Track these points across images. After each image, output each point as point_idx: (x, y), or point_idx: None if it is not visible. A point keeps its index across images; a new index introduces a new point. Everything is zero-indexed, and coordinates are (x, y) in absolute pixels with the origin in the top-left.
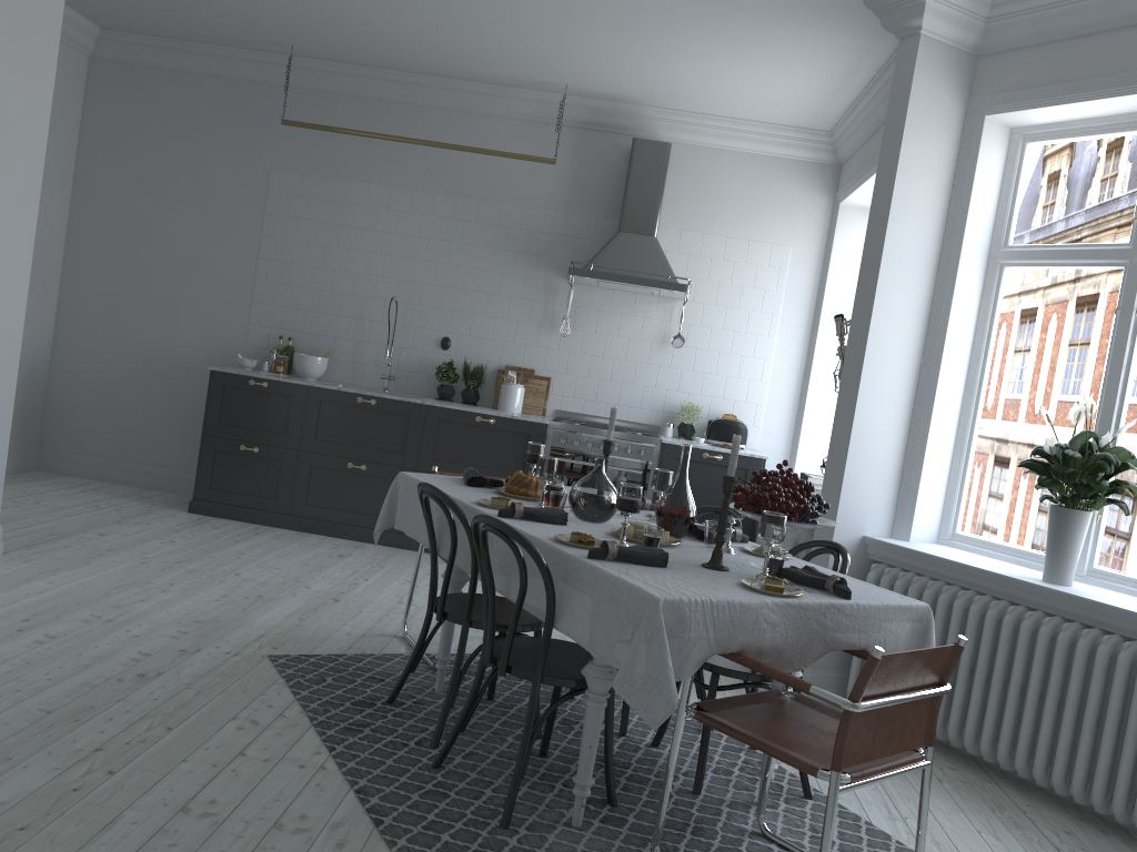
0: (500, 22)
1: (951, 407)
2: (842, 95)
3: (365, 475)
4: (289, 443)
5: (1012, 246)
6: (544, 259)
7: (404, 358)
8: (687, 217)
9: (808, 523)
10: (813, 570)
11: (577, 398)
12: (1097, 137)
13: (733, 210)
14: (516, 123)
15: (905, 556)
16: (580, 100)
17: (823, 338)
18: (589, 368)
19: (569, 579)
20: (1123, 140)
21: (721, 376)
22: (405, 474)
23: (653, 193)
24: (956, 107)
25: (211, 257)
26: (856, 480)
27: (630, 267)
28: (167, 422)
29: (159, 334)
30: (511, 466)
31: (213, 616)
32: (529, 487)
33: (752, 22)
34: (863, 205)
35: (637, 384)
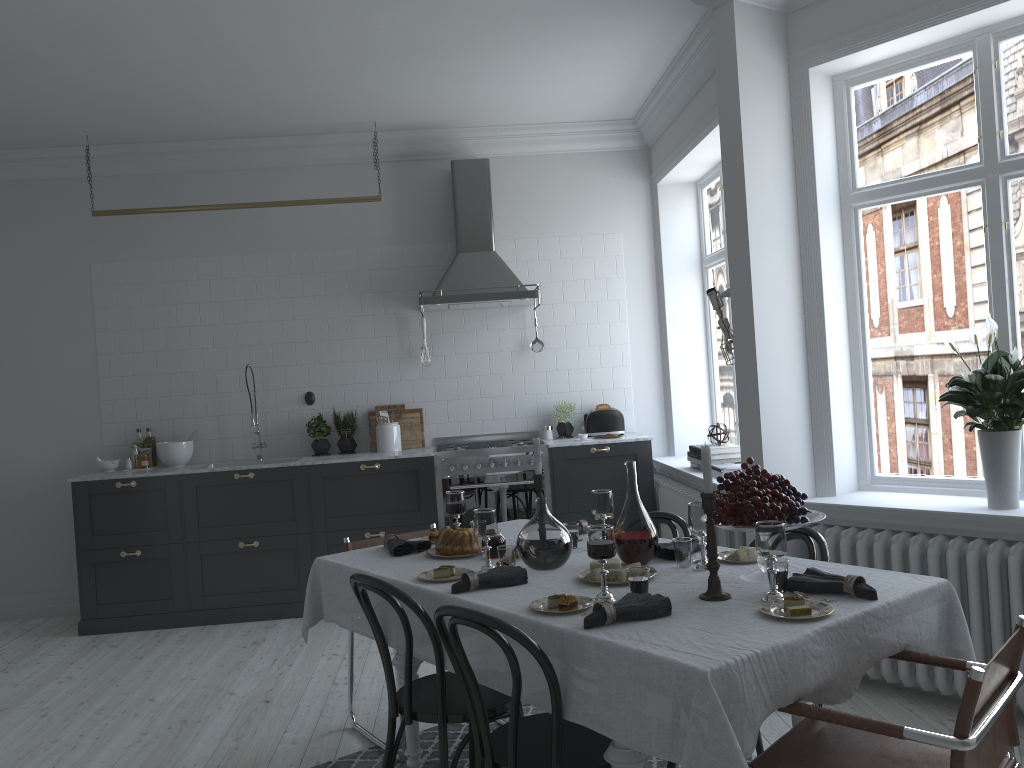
0: (301, 70)
1: (841, 355)
2: (644, 81)
3: (260, 551)
4: (172, 537)
5: (861, 188)
6: (389, 294)
7: (271, 422)
8: (518, 226)
9: (799, 522)
10: (819, 573)
11: (453, 422)
12: (920, 67)
13: (559, 210)
14: (332, 169)
15: (841, 512)
16: (390, 134)
17: (671, 313)
18: (457, 391)
19: (570, 659)
20: (946, 66)
21: (584, 369)
22: (323, 559)
23: (482, 209)
24: (779, 65)
25: (46, 365)
26: (774, 449)
27: (477, 285)
28: (34, 544)
29: (6, 456)
30: (406, 506)
31: (139, 765)
32: (463, 543)
33: (557, 23)
34: (679, 181)
35: (507, 395)
